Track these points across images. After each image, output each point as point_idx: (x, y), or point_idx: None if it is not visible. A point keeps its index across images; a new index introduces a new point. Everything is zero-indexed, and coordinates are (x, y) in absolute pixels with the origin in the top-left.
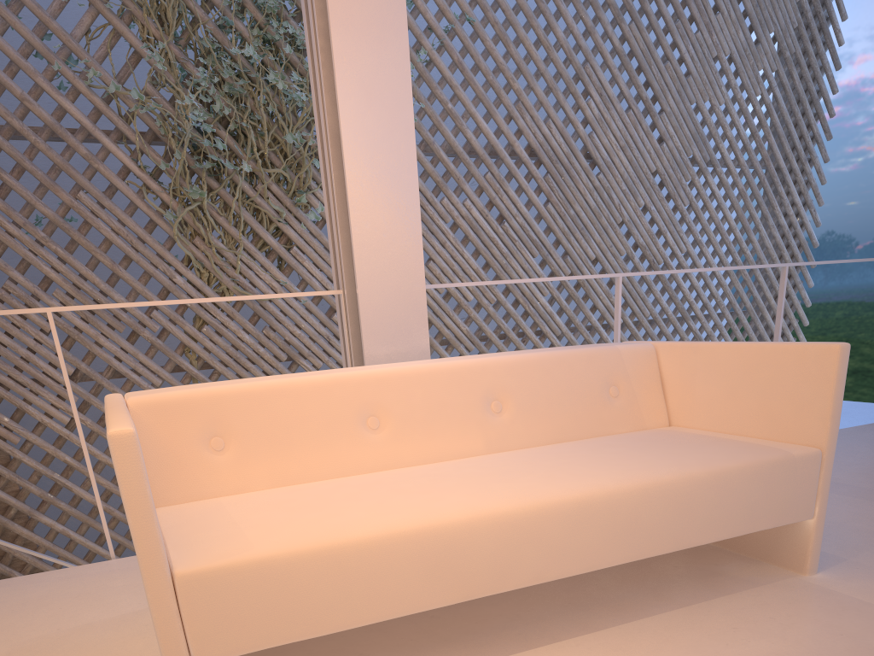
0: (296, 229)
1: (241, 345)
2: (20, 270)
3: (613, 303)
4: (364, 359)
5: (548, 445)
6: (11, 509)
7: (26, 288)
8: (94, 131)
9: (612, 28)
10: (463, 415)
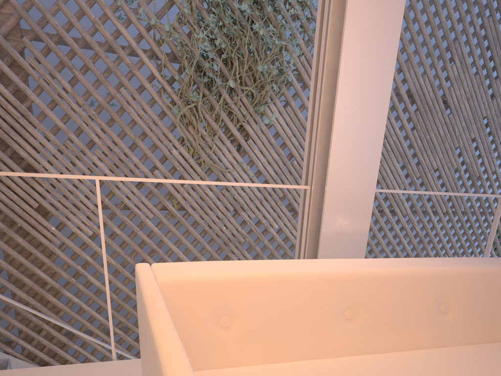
0: (253, 128)
1: (206, 198)
2: (76, 134)
3: (442, 198)
4: (320, 241)
5: (483, 347)
6: (48, 284)
7: (78, 146)
8: (136, 48)
9: (477, 19)
10: (419, 314)
